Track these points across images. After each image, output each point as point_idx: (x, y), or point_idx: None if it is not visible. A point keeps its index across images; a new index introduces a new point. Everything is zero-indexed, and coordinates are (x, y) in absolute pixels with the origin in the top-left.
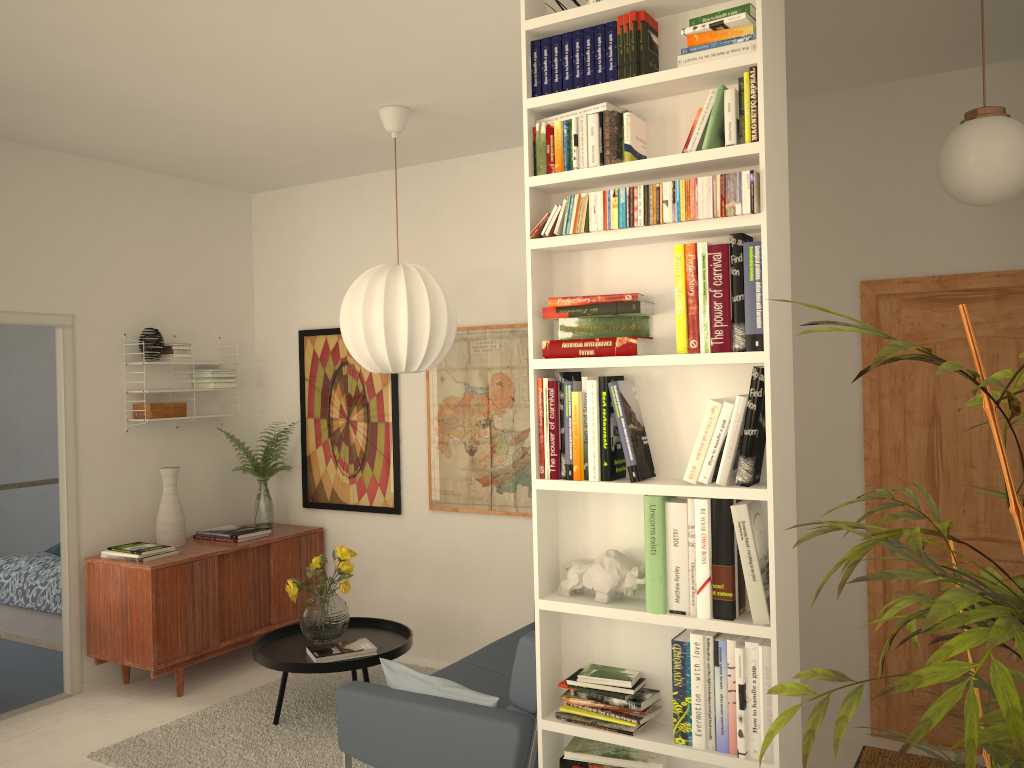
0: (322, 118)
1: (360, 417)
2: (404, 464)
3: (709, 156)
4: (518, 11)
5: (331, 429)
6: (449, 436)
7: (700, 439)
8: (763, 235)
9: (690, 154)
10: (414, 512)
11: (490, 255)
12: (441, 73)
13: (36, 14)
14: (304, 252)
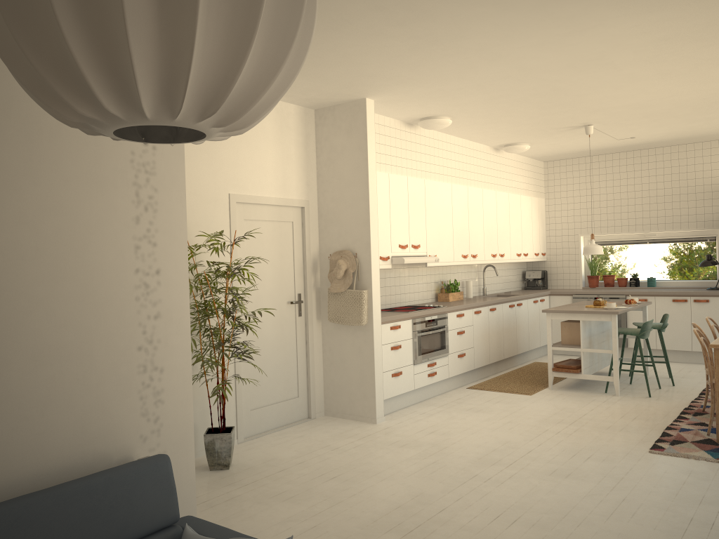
0: None
1: None
2: None
3: None
4: None
5: None
6: None
7: None
8: None
9: None
10: None
11: None
12: None
13: None
14: None
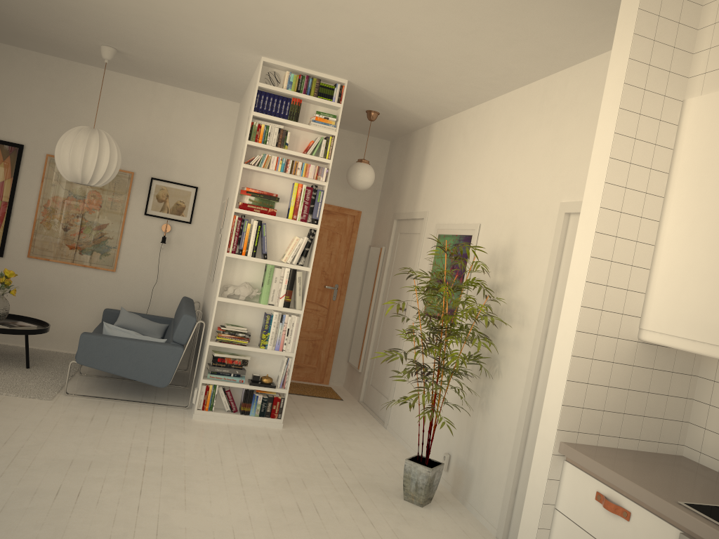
0: (62, 33)
1: None
2: (12, 228)
3: (315, 158)
4: (232, 61)
5: None
6: (52, 218)
7: (291, 248)
8: (326, 189)
9: (309, 155)
10: (14, 257)
11: (102, 126)
12: (161, 53)
13: None
14: None
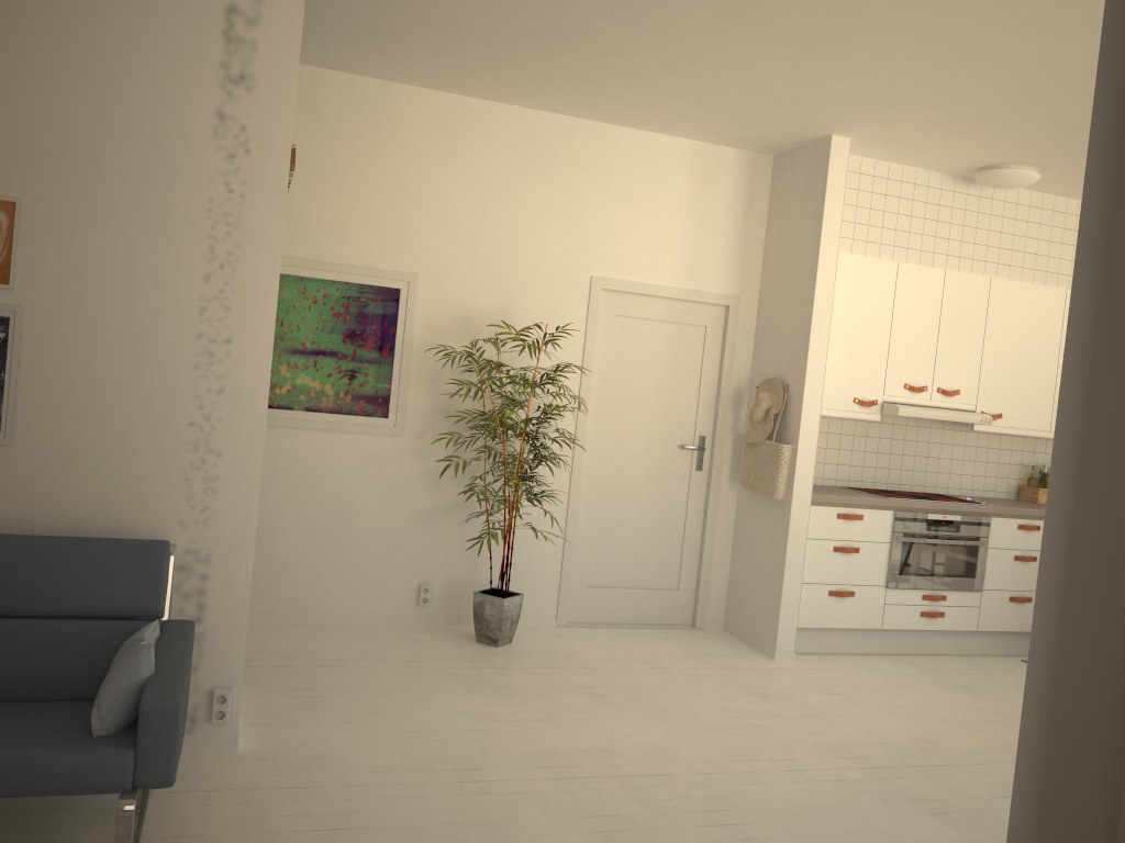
0: None
1: None
2: None
3: None
4: None
5: None
6: None
7: None
8: None
9: None
10: None
11: None
12: None
13: None
14: None
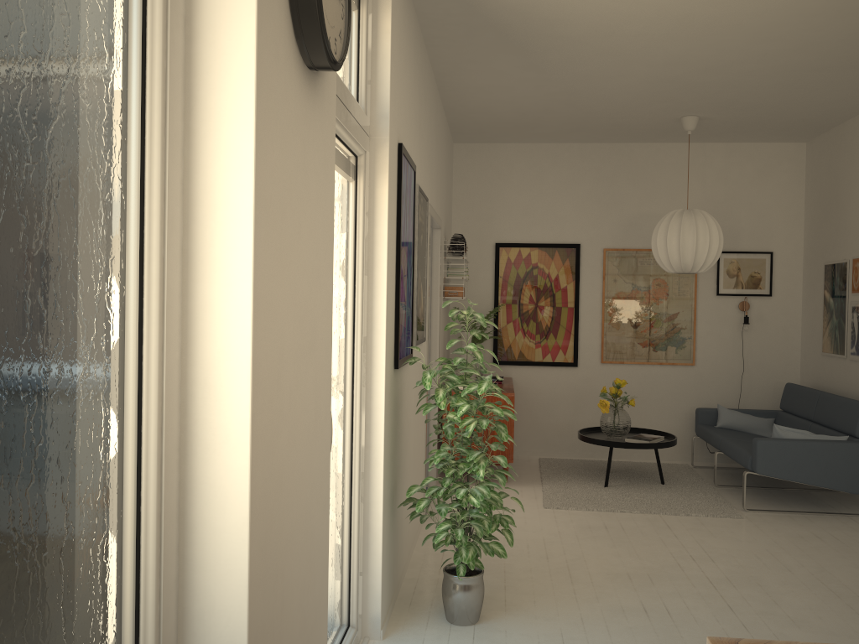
0: (643, 114)
1: (547, 303)
2: (581, 334)
3: None
4: None
5: (521, 311)
6: (619, 316)
7: None
8: None
9: None
10: (587, 365)
11: (654, 206)
12: (761, 107)
13: (696, 52)
14: (501, 189)
